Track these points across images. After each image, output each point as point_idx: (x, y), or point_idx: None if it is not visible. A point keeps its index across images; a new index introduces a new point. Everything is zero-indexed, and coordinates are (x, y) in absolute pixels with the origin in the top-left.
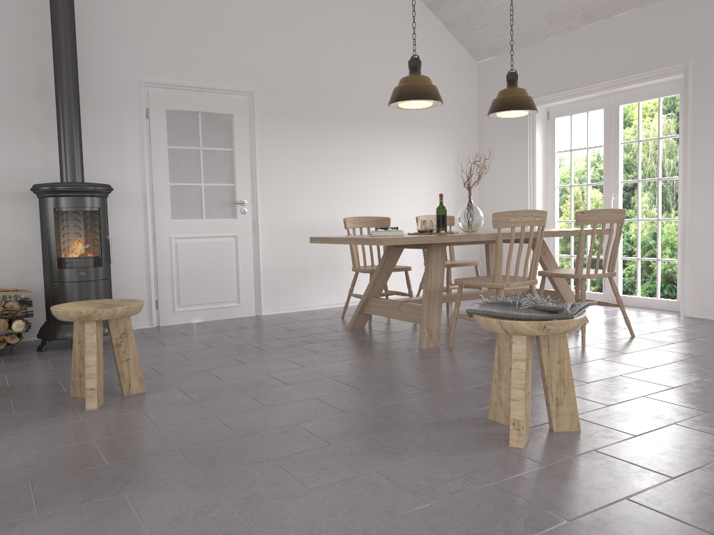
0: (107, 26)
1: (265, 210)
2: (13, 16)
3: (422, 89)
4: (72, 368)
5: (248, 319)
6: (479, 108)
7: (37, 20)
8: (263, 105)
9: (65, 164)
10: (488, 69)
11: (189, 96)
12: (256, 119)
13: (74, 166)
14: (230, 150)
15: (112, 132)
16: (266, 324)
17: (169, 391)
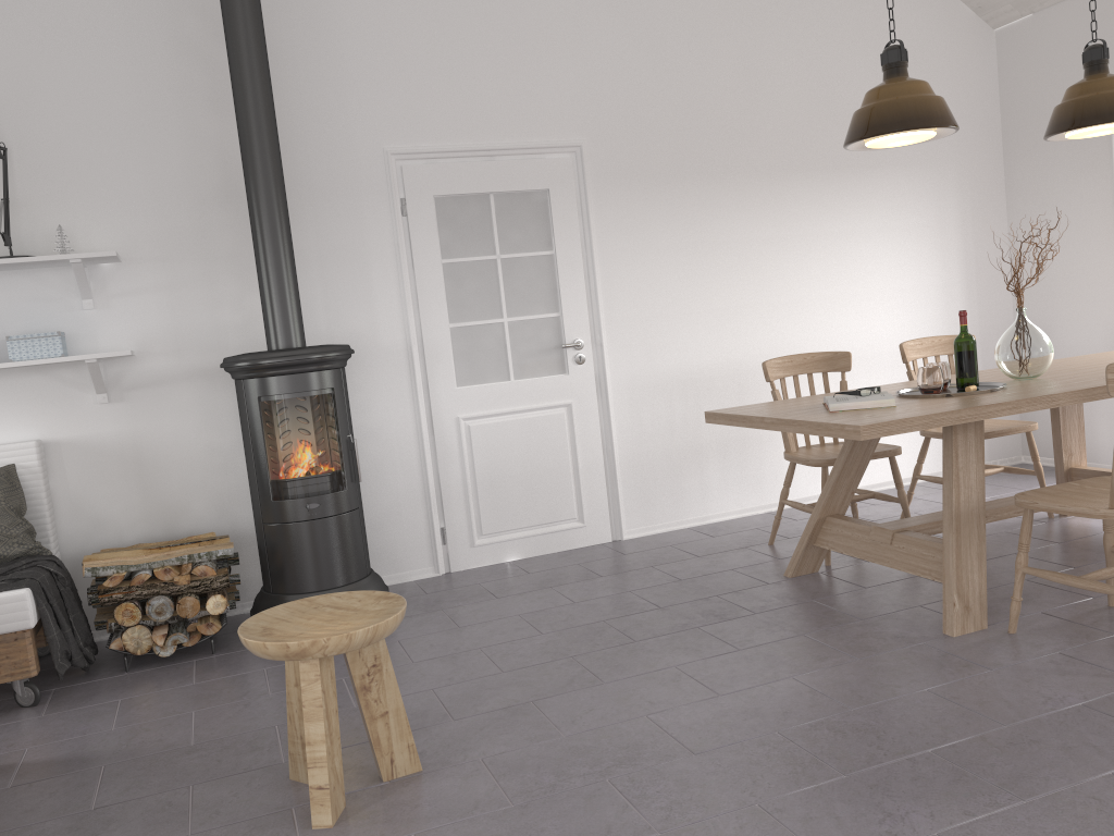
0: (325, 64)
1: (616, 354)
2: (173, 70)
3: (916, 108)
4: (289, 730)
5: (600, 551)
6: (1003, 117)
7: (211, 72)
8: (601, 166)
9: (272, 317)
10: (1018, 40)
11: (471, 167)
12: (591, 193)
13: (287, 319)
14: (548, 254)
15: (348, 246)
16: (633, 564)
17: (464, 771)
